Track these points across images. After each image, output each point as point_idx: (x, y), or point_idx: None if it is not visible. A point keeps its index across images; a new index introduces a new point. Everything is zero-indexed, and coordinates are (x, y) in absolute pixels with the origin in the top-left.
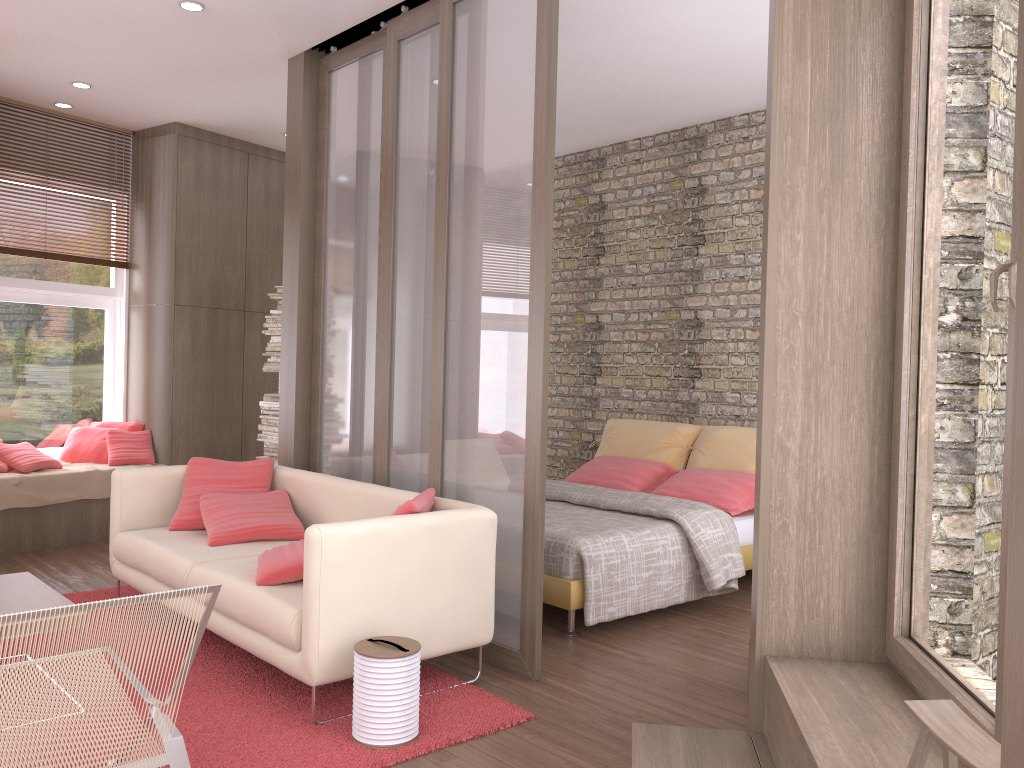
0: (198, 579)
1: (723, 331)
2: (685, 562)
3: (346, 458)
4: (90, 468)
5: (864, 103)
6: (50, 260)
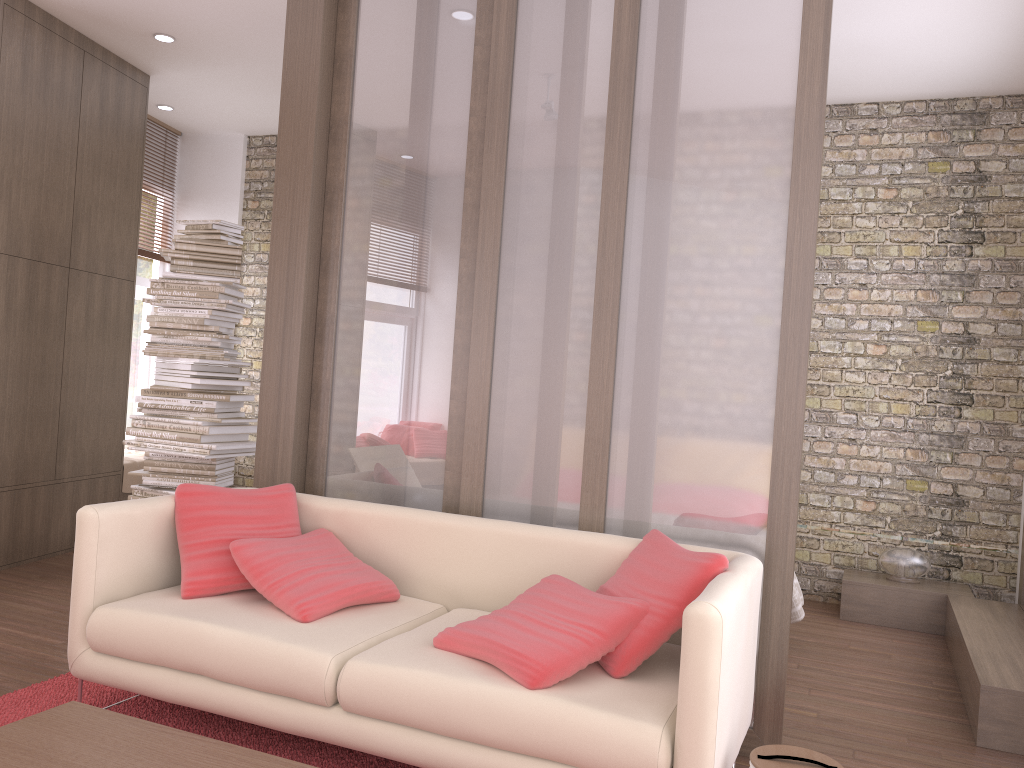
0: (374, 683)
1: None
2: None
3: (384, 481)
4: None
5: None
6: None
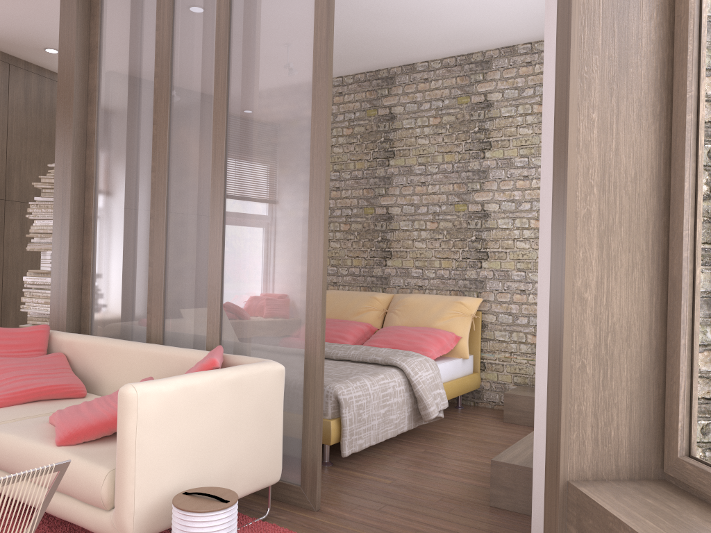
0: None
1: (409, 223)
2: (407, 399)
3: (119, 323)
4: None
5: (644, 6)
6: None
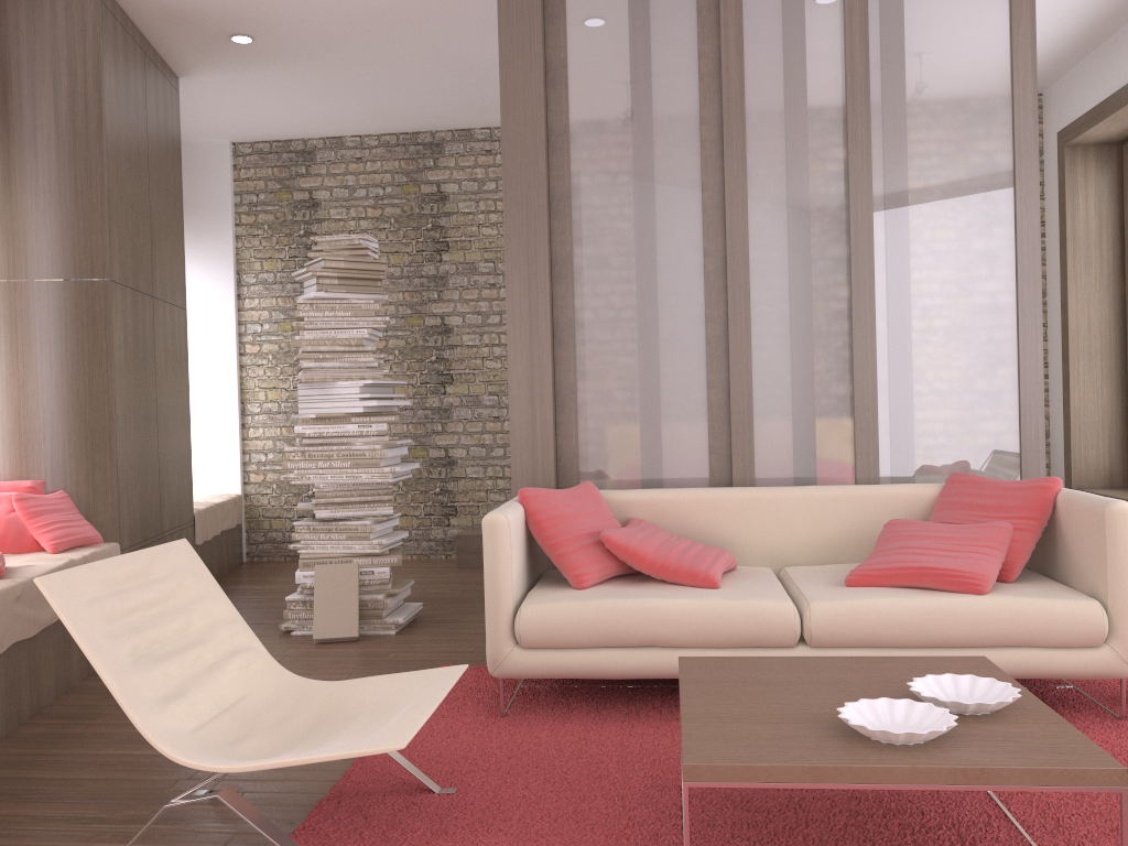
0: (844, 616)
1: None
2: None
3: (644, 473)
4: (56, 559)
5: None
6: None
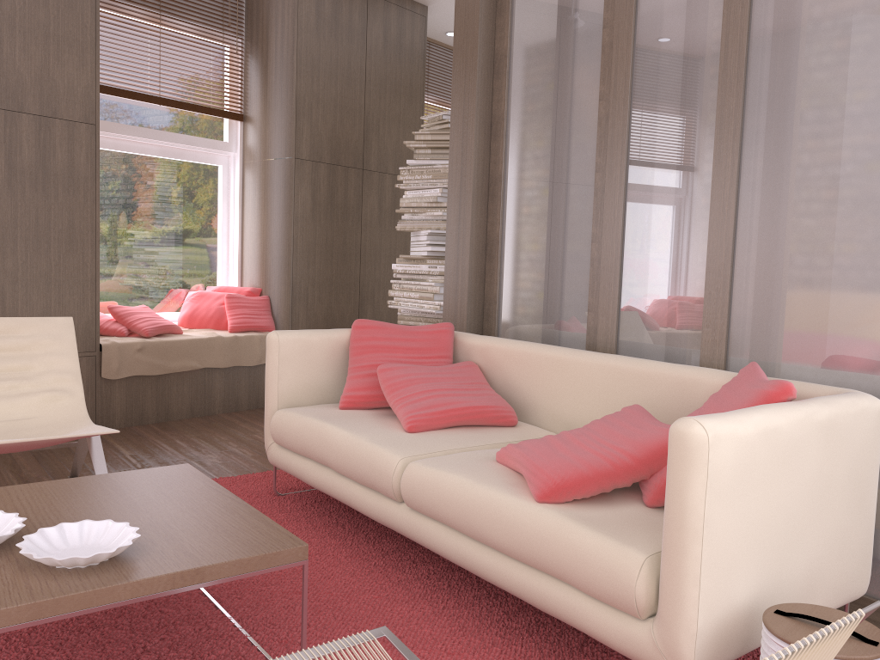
0: (421, 483)
1: None
2: None
3: (540, 324)
4: (212, 334)
5: None
6: (164, 108)
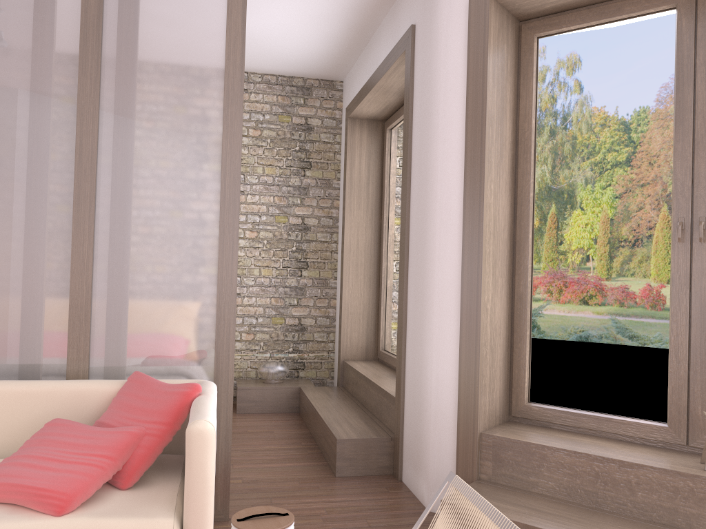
0: None
1: None
2: None
3: None
4: None
5: (507, 119)
6: None
